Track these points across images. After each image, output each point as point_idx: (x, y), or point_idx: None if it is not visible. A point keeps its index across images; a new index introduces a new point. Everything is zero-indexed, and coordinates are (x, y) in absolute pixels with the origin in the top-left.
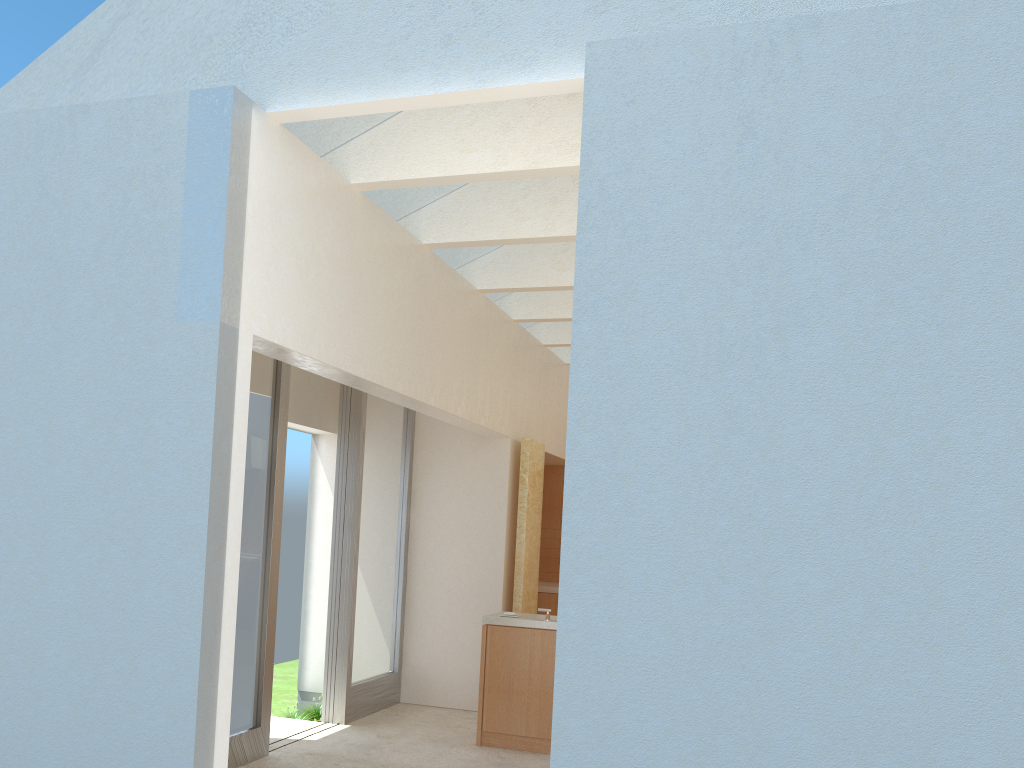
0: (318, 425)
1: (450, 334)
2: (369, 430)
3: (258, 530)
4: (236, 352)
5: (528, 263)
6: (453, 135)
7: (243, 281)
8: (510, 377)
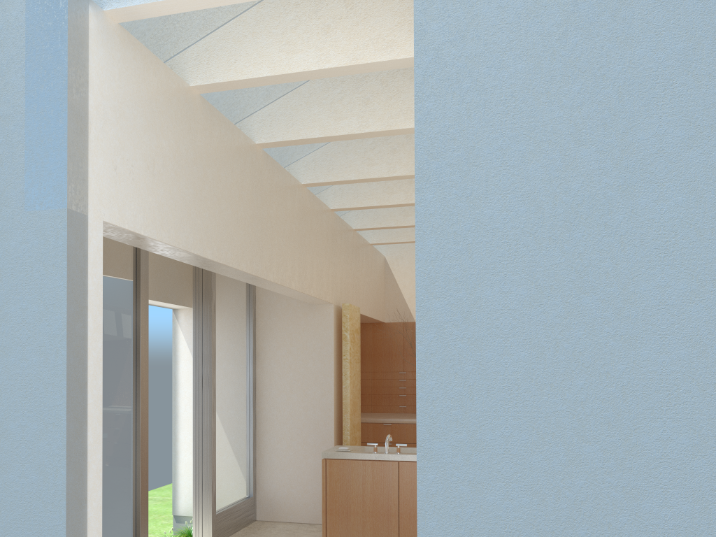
0: (177, 301)
1: (282, 221)
2: (219, 304)
3: (128, 395)
4: (86, 238)
5: (343, 160)
6: (279, 38)
7: (89, 170)
8: (331, 255)
